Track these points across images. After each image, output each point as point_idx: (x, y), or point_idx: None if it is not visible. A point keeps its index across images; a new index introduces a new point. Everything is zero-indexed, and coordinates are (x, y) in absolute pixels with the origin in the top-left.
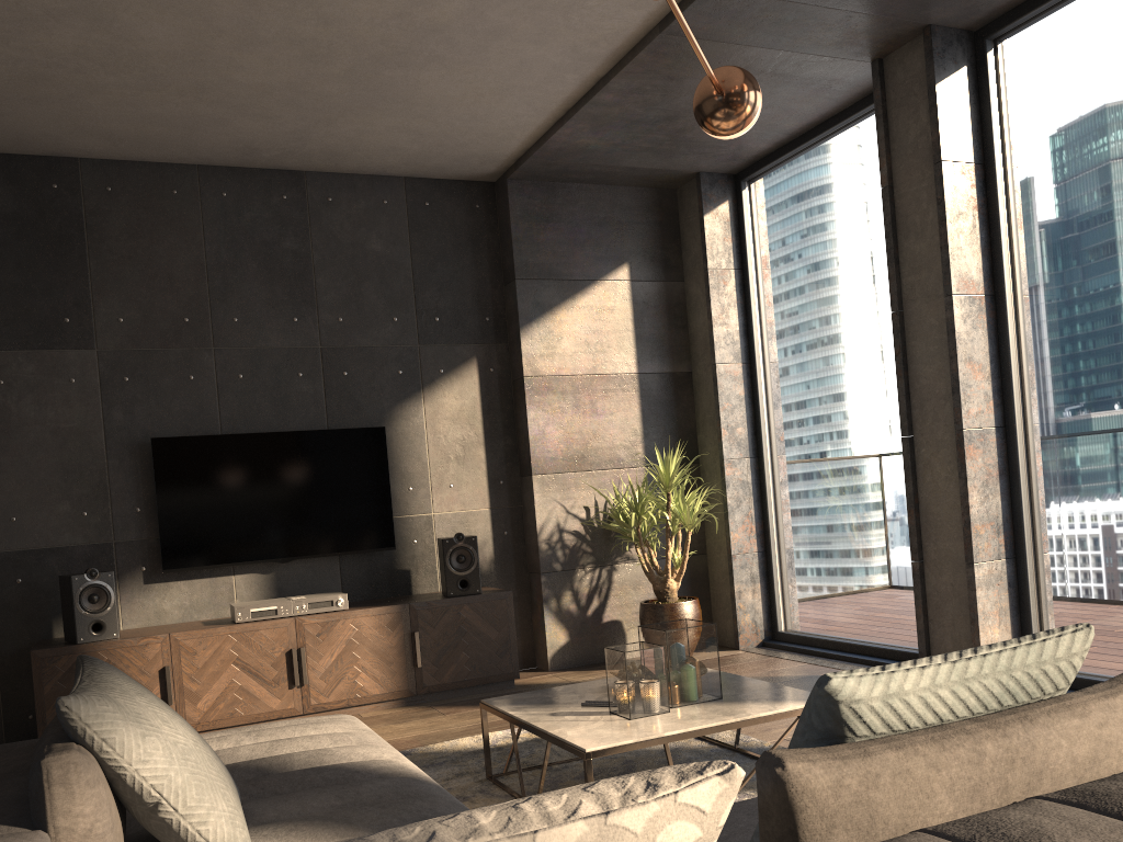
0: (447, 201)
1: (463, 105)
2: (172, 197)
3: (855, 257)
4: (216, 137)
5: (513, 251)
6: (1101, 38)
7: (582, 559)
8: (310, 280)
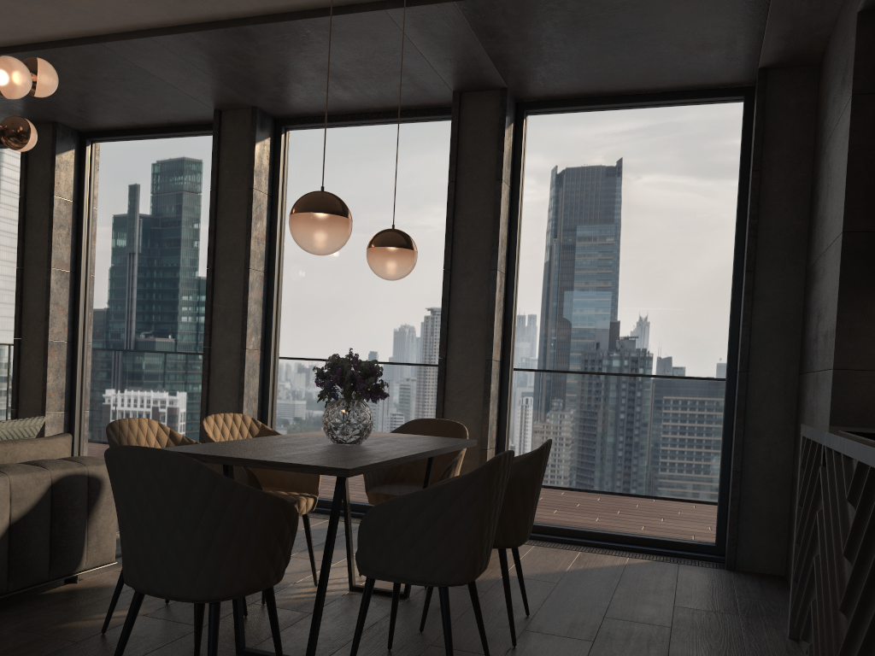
0: None
1: None
2: None
3: (1, 226)
4: None
5: None
6: (138, 165)
7: None
8: None
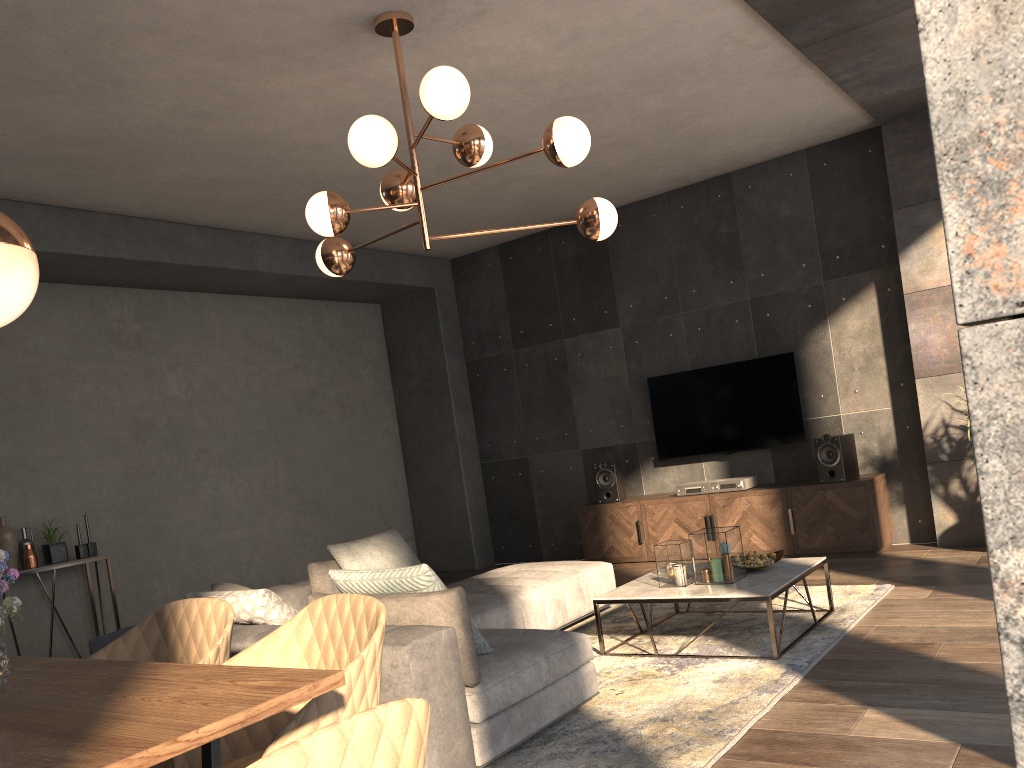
0: (842, 156)
1: (760, 117)
2: (652, 219)
3: None
4: (650, 182)
5: (889, 186)
6: None
7: (970, 451)
8: (739, 251)
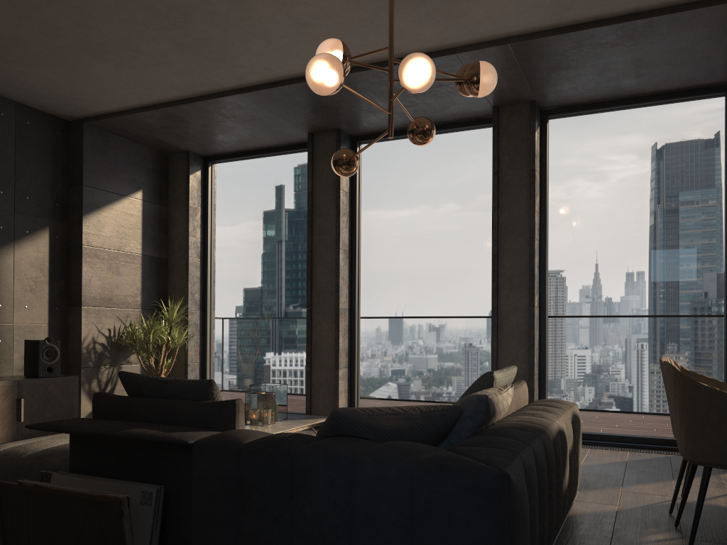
0: (41, 124)
1: (102, 83)
2: None
3: (278, 218)
4: None
5: (83, 168)
6: (405, 160)
7: (105, 361)
8: None
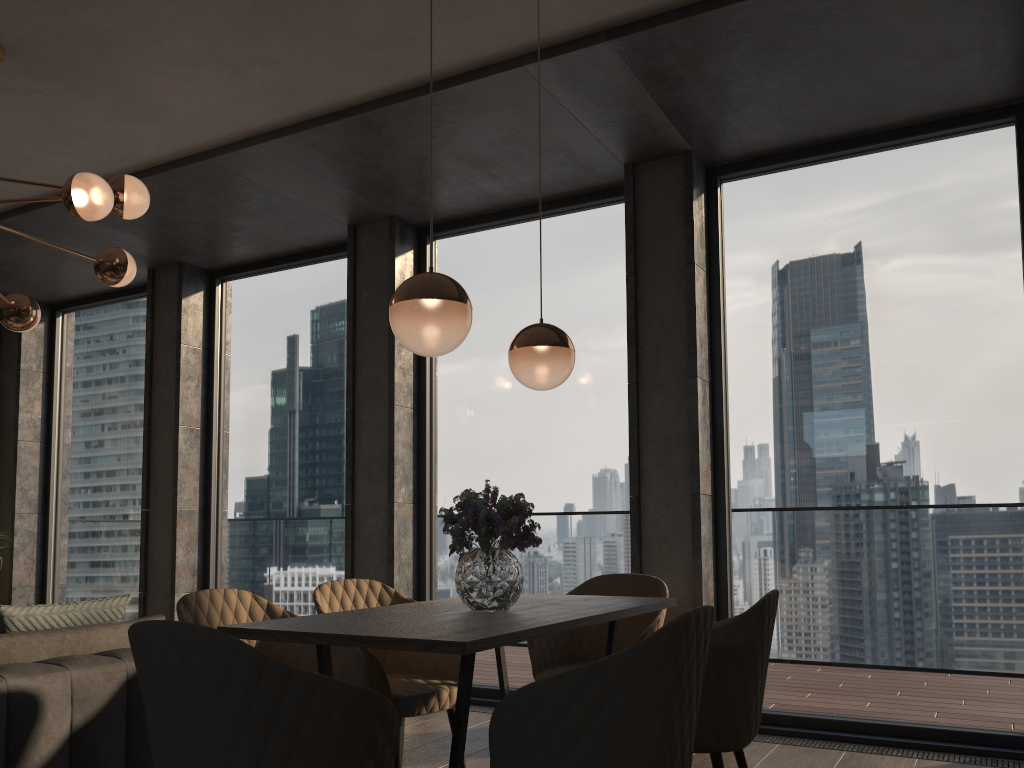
0: None
1: None
2: None
3: (131, 385)
4: None
5: None
6: (271, 301)
7: None
8: None
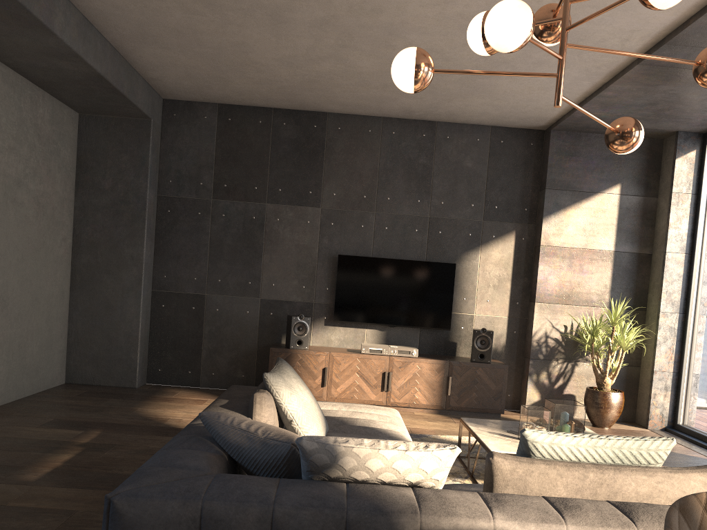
0: (514, 140)
1: (522, 94)
2: (368, 133)
3: None
4: (392, 105)
5: (547, 172)
6: None
7: (557, 355)
8: (430, 180)
